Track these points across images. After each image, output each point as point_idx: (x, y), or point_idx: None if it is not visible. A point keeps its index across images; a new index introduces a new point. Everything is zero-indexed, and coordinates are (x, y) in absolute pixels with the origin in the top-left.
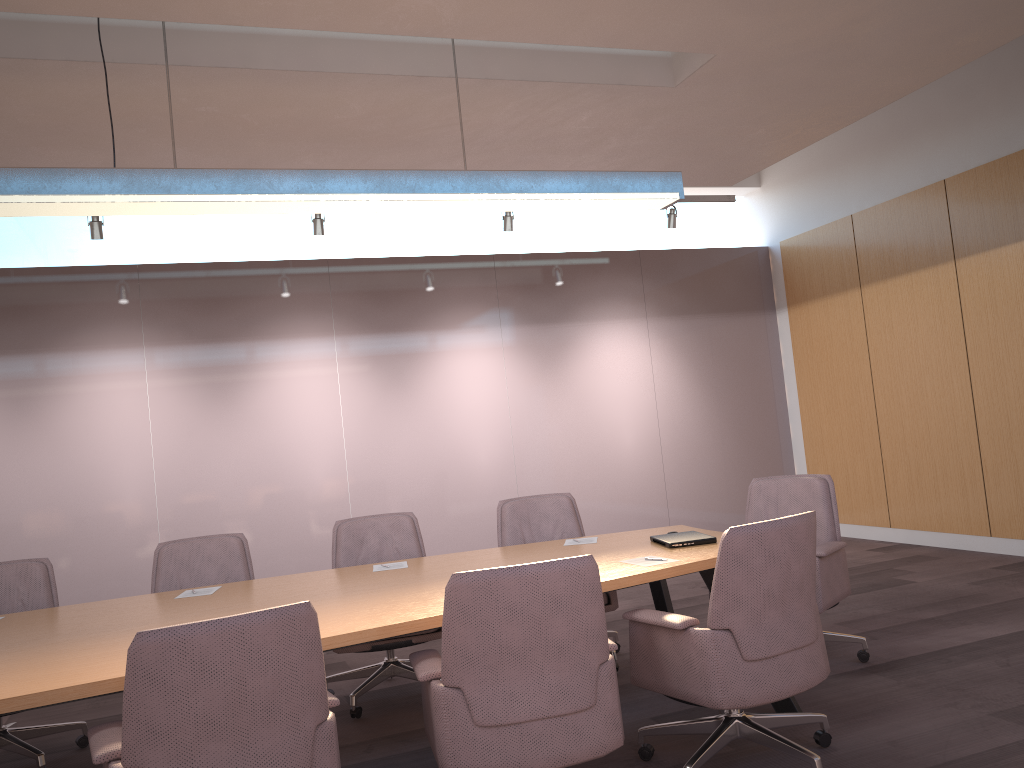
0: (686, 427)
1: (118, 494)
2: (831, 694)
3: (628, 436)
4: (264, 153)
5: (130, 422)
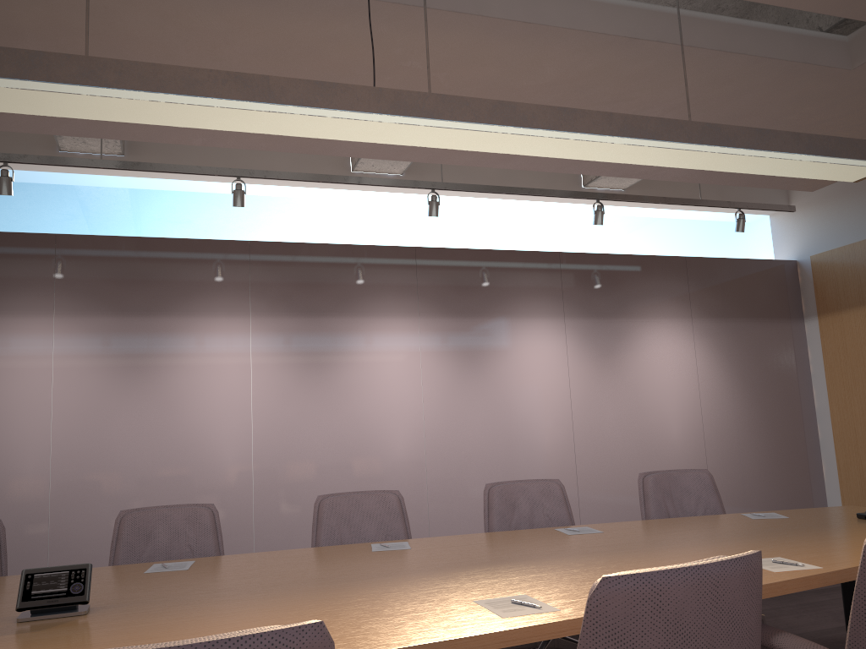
0: (726, 422)
1: (218, 453)
2: None
3: (675, 427)
4: None
5: (234, 386)
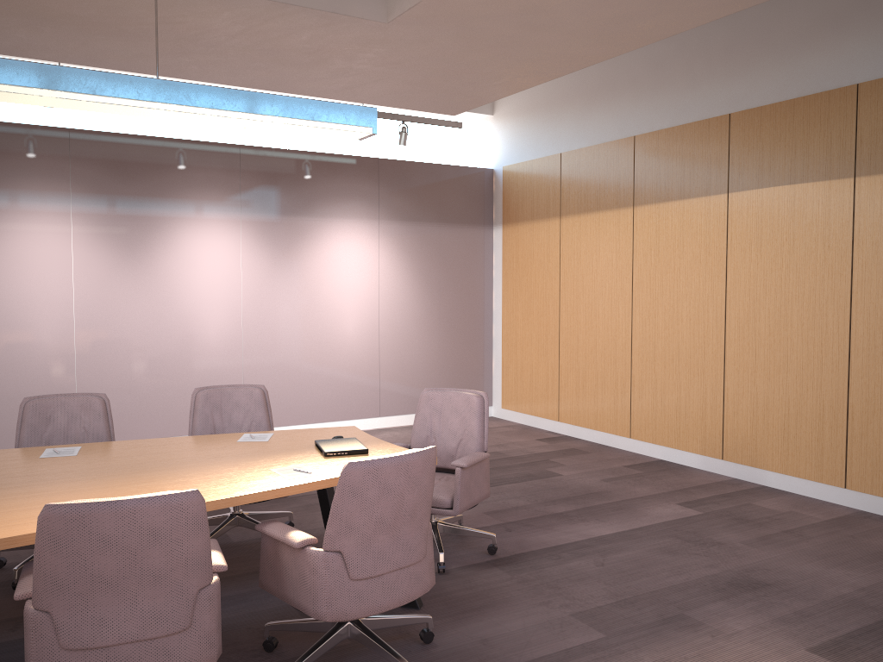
0: (403, 320)
1: None
2: (454, 586)
3: (351, 324)
4: None
5: None
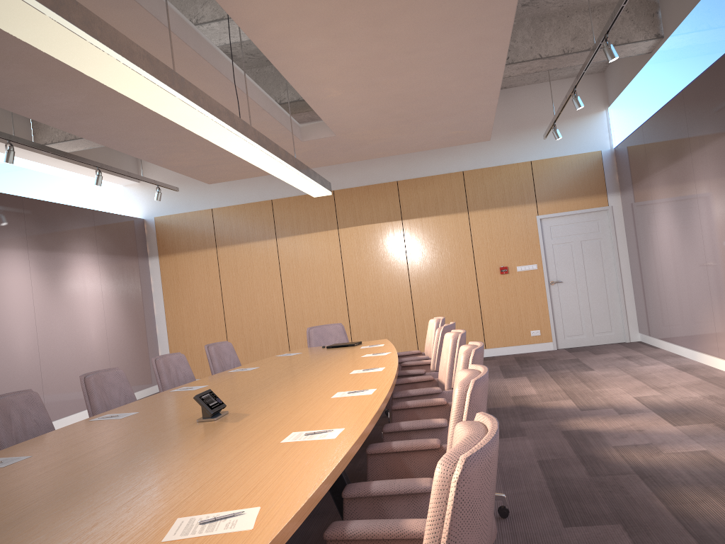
0: (117, 326)
1: None
2: None
3: (93, 331)
4: (111, 111)
5: None
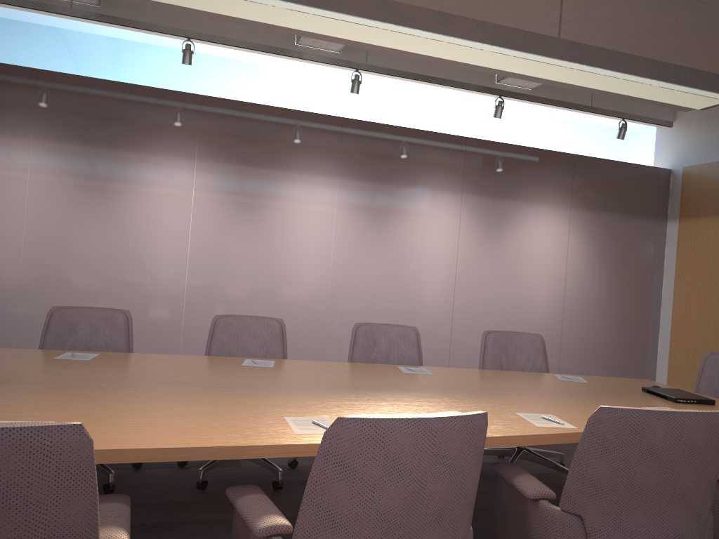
0: (584, 297)
1: (159, 269)
2: None
3: (540, 296)
4: None
5: (176, 216)
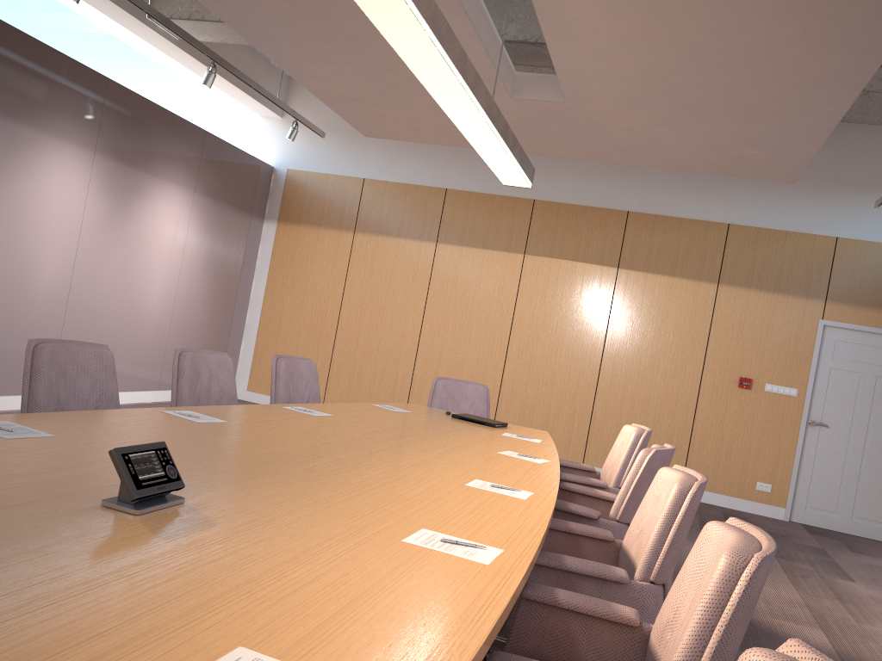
0: (193, 295)
1: None
2: None
3: (156, 292)
4: None
5: None
